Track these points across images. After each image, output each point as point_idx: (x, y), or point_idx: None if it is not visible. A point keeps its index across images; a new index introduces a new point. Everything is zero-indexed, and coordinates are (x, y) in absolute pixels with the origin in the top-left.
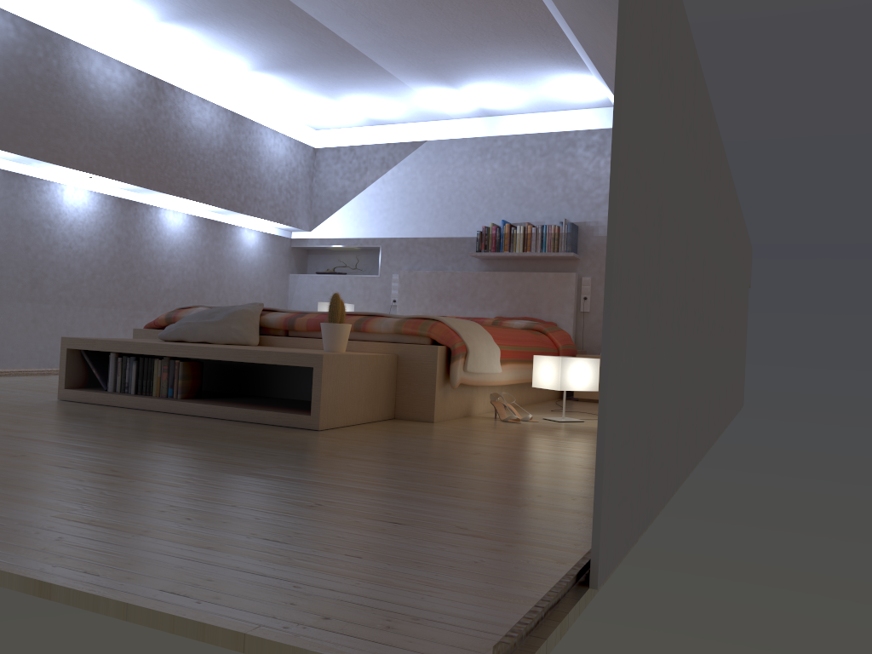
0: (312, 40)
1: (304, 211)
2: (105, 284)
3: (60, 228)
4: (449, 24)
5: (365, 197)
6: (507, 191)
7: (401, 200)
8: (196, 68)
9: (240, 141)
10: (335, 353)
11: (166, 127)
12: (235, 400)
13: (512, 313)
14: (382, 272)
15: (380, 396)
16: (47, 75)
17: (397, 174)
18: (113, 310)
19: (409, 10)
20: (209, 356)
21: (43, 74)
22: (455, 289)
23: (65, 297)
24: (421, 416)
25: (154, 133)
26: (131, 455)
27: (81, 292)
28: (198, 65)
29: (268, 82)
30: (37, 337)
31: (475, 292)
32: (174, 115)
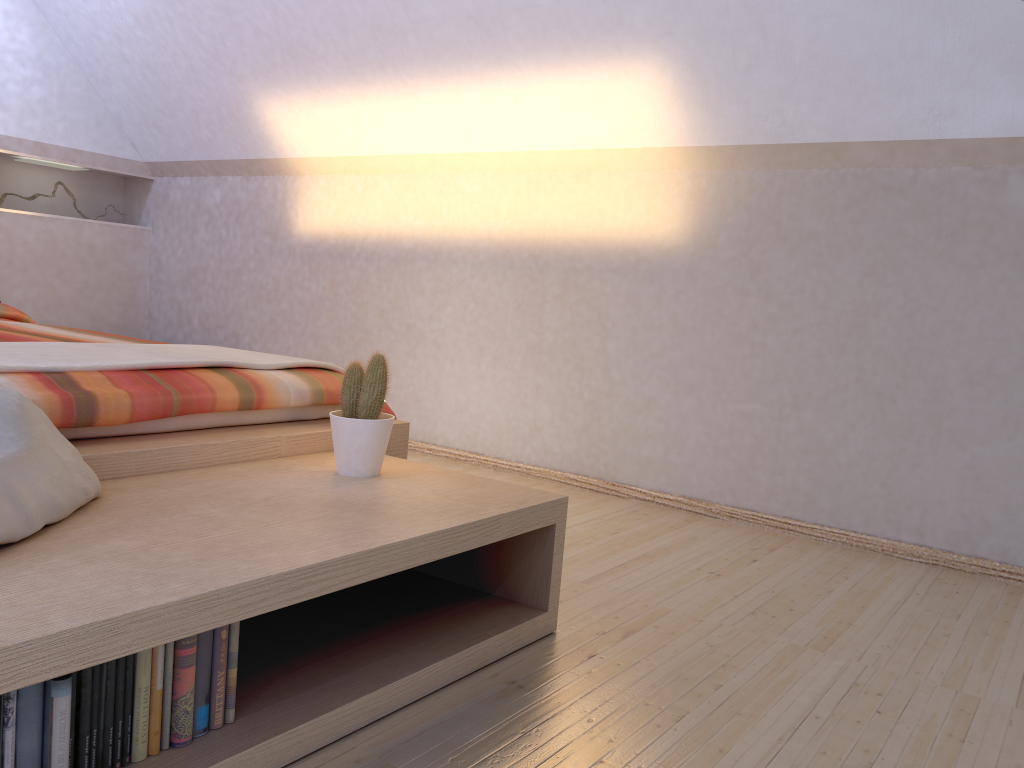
0: None
1: None
2: None
3: None
4: None
5: None
6: None
7: None
8: None
9: None
10: (482, 483)
11: None
12: (256, 654)
13: None
14: None
15: None
16: None
17: None
18: None
19: None
20: (386, 568)
21: None
22: None
23: None
24: None
25: None
26: None
27: None
28: None
29: None
30: None
31: None
32: None
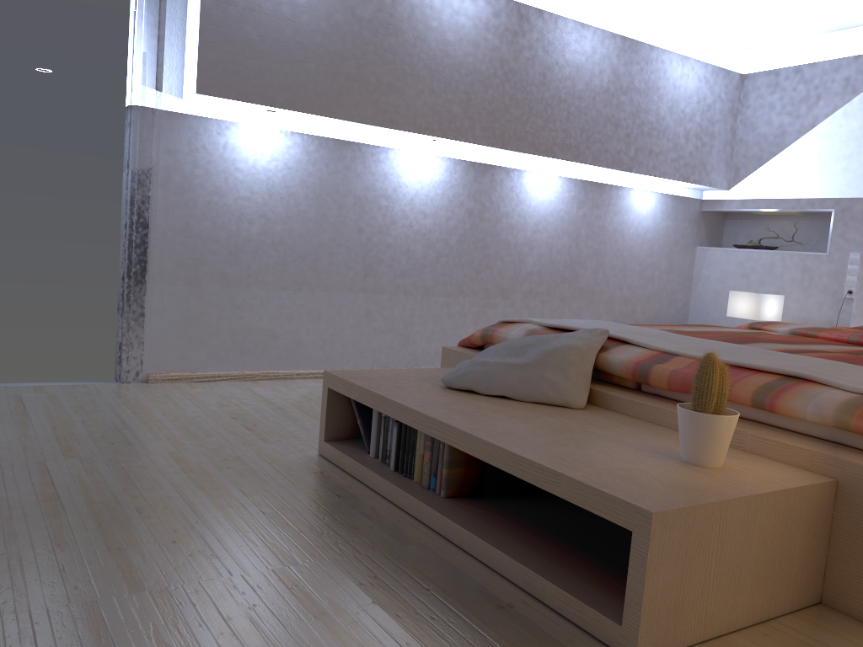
0: None
1: (720, 163)
2: (451, 269)
3: (399, 204)
4: None
5: (814, 140)
6: None
7: None
8: None
9: (632, 76)
10: (689, 491)
11: (530, 66)
12: (527, 511)
13: None
14: (833, 249)
15: (789, 567)
16: (378, 16)
17: None
18: (461, 299)
19: None
20: (471, 450)
21: (372, 16)
22: None
23: (404, 286)
24: None
25: (513, 76)
26: None
27: (422, 279)
28: None
29: None
30: (370, 333)
31: None
32: (542, 49)
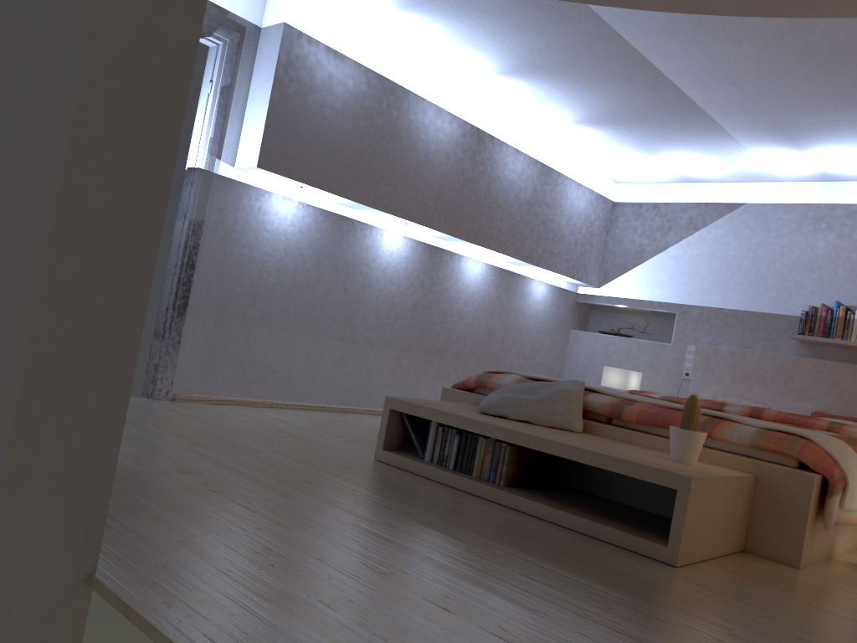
0: (651, 96)
1: (595, 267)
2: (405, 328)
3: (375, 271)
4: (825, 82)
5: (665, 258)
6: (843, 267)
7: (707, 265)
8: (516, 119)
9: (545, 193)
10: (695, 472)
11: (481, 177)
12: (559, 496)
13: (836, 410)
14: (676, 341)
15: (734, 524)
16: (387, 125)
17: (705, 237)
18: (409, 354)
19: (781, 66)
20: (545, 449)
21: (383, 124)
22: (764, 372)
23: (370, 338)
24: (782, 557)
25: (470, 183)
26: (502, 592)
27: (384, 334)
28: (519, 117)
29: (585, 135)
30: (342, 375)
31: (790, 379)
32: (490, 165)
